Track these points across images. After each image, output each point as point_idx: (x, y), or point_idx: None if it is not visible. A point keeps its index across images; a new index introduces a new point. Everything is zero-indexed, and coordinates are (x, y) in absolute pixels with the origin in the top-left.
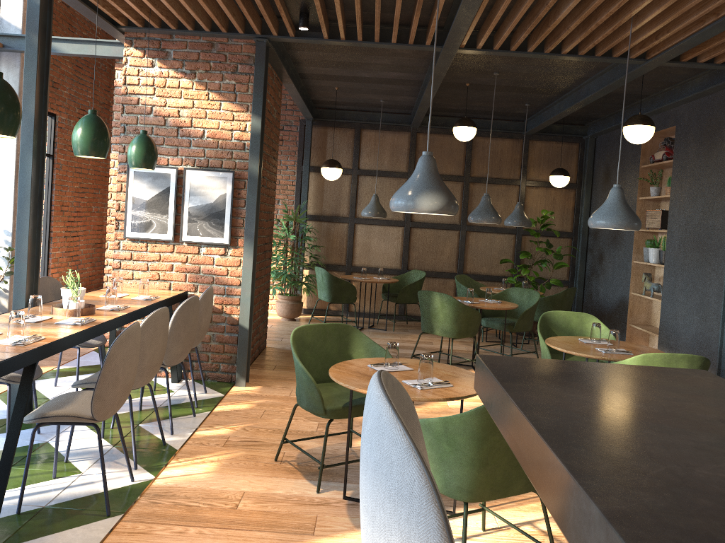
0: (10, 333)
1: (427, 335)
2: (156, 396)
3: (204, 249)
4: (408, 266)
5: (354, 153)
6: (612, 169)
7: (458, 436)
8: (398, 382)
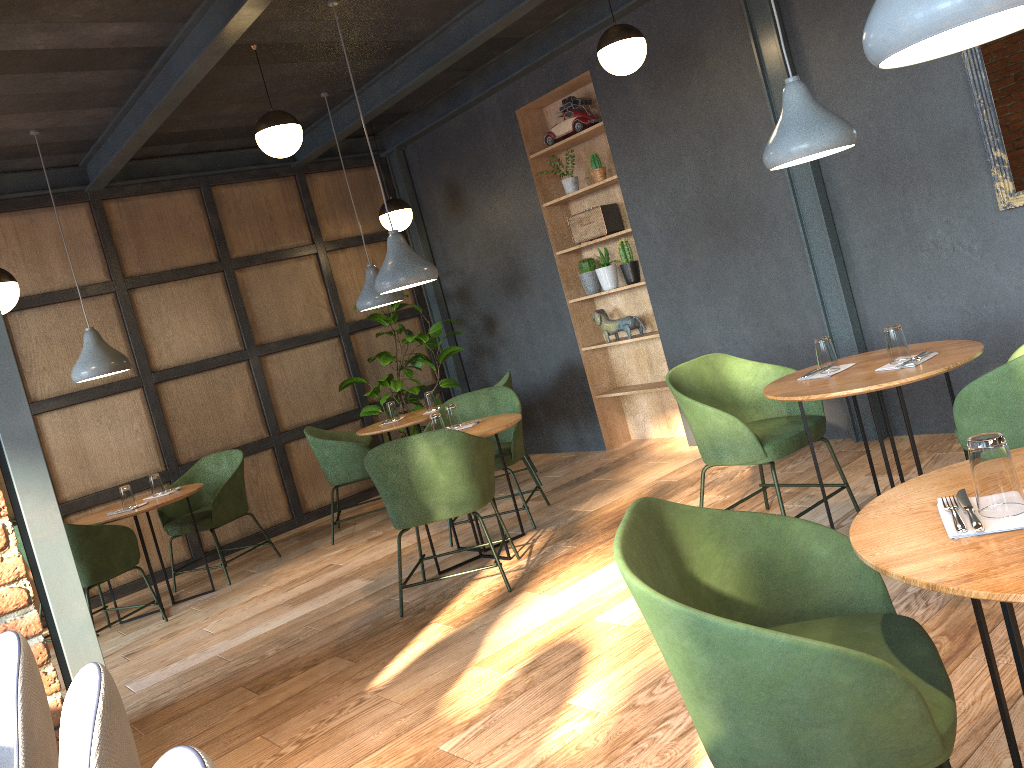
0: None
1: (299, 560)
2: None
3: None
4: (179, 459)
5: None
6: (462, 183)
7: None
8: None
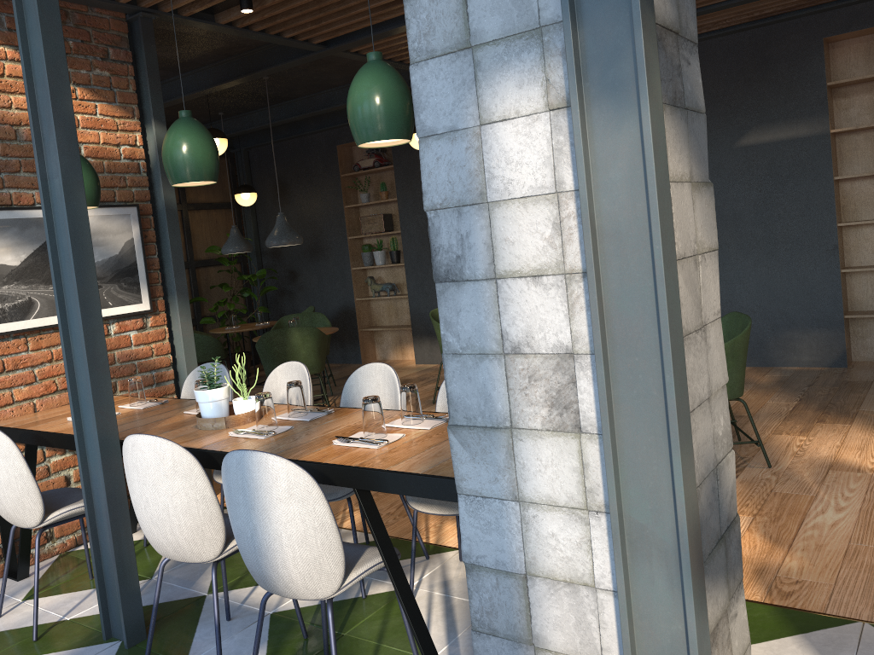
0: (419, 413)
1: None
2: None
3: (114, 326)
4: None
5: None
6: (289, 182)
7: (739, 350)
8: None
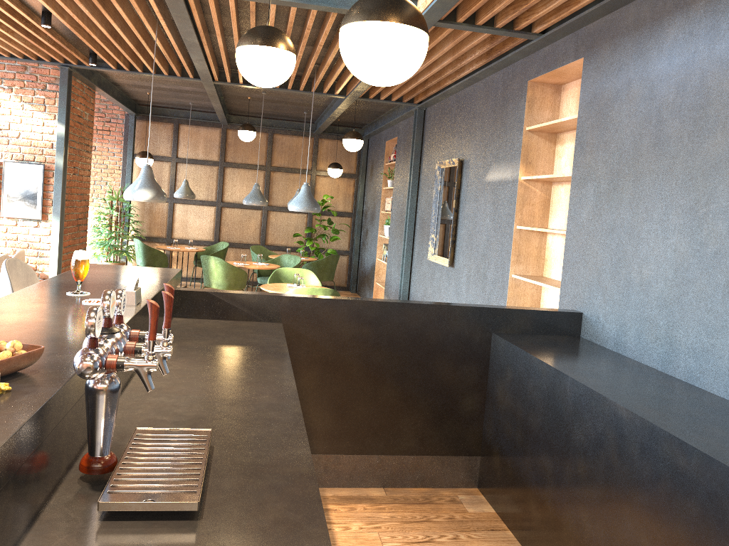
0: None
1: None
2: None
3: (21, 222)
4: (220, 239)
5: (173, 144)
6: (374, 164)
7: None
8: (26, 263)
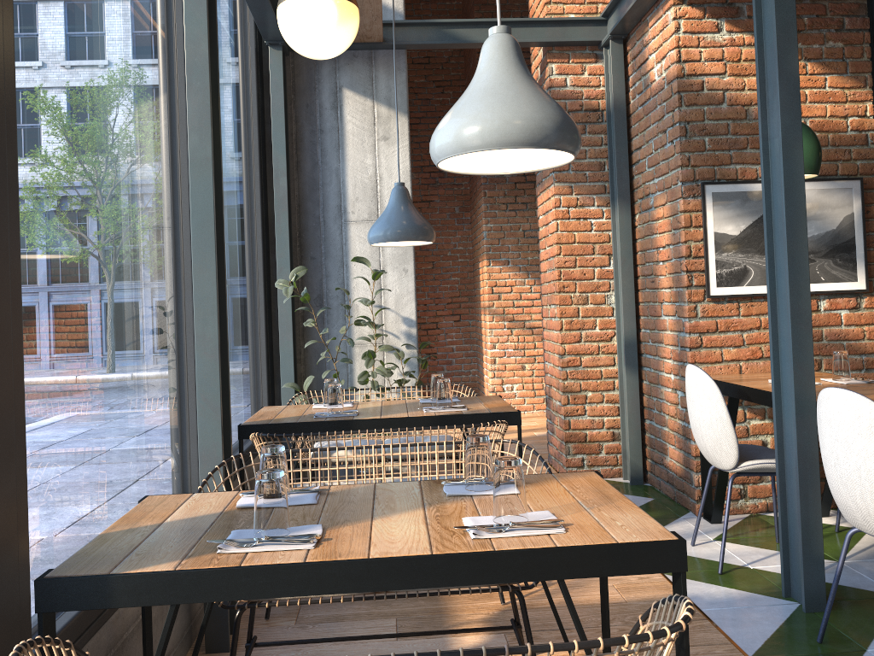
0: None
1: None
2: (867, 540)
3: (824, 302)
4: None
5: None
6: None
7: None
8: None
